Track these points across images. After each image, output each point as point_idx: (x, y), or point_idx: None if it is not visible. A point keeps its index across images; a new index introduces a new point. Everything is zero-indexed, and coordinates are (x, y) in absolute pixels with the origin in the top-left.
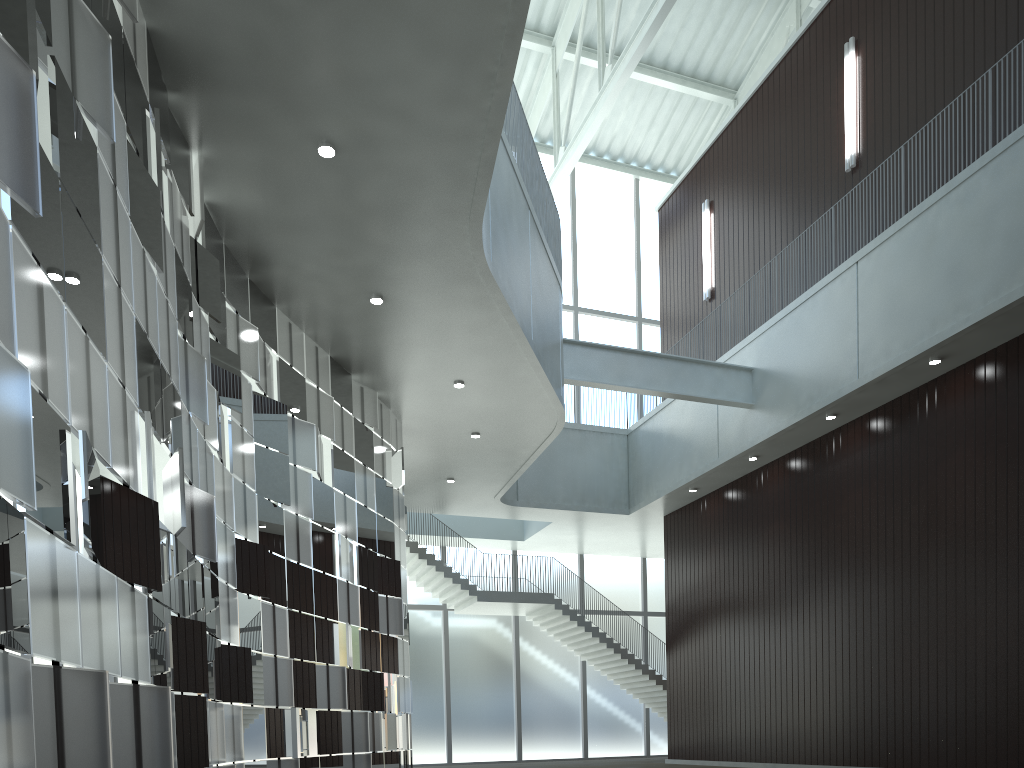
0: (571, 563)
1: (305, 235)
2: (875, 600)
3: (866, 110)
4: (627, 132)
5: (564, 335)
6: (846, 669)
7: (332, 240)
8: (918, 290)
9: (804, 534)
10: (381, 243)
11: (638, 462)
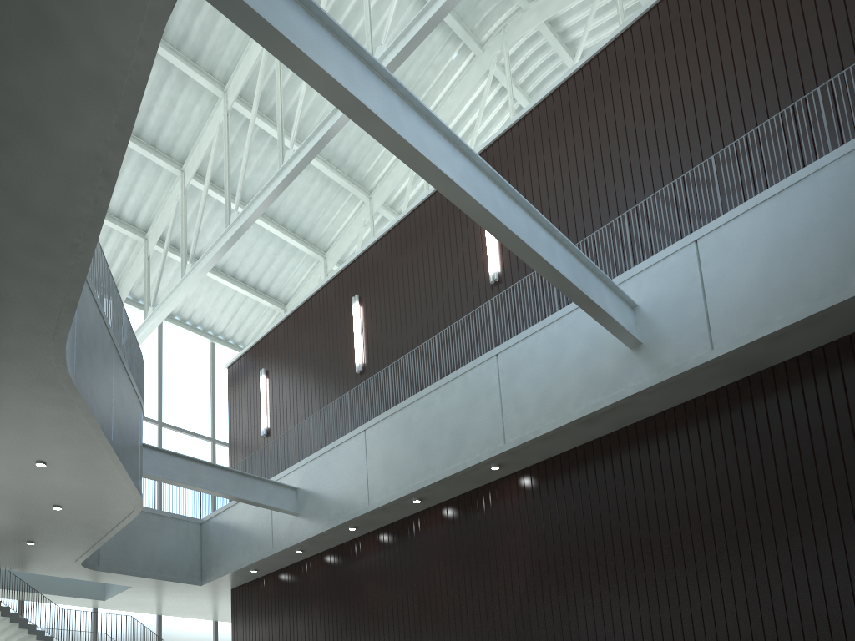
0: (150, 622)
1: None
2: None
3: (367, 339)
4: (205, 310)
5: (150, 441)
6: None
7: None
8: (403, 454)
9: (338, 610)
10: None
11: (210, 545)
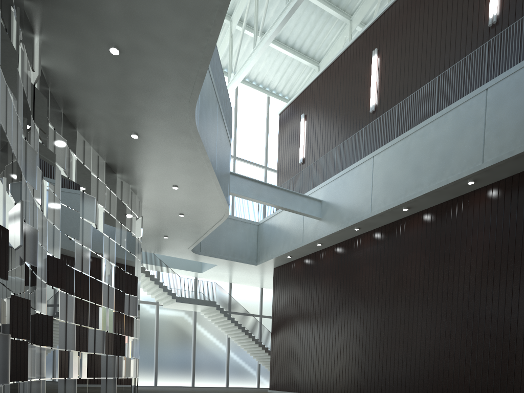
0: (225, 287)
1: (97, 94)
2: (372, 319)
3: (381, 84)
4: (265, 72)
5: None
6: (357, 351)
7: (113, 99)
8: (400, 174)
9: (341, 284)
10: (140, 106)
11: (262, 239)
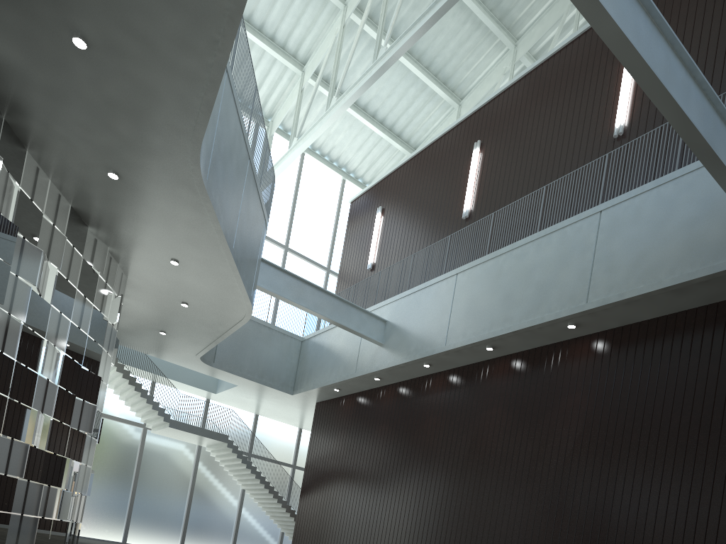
0: (248, 419)
1: (57, 102)
2: (433, 489)
3: (479, 186)
4: (343, 147)
5: (275, 263)
6: (408, 530)
7: (80, 115)
8: (487, 302)
9: (399, 436)
10: (120, 133)
11: (305, 361)
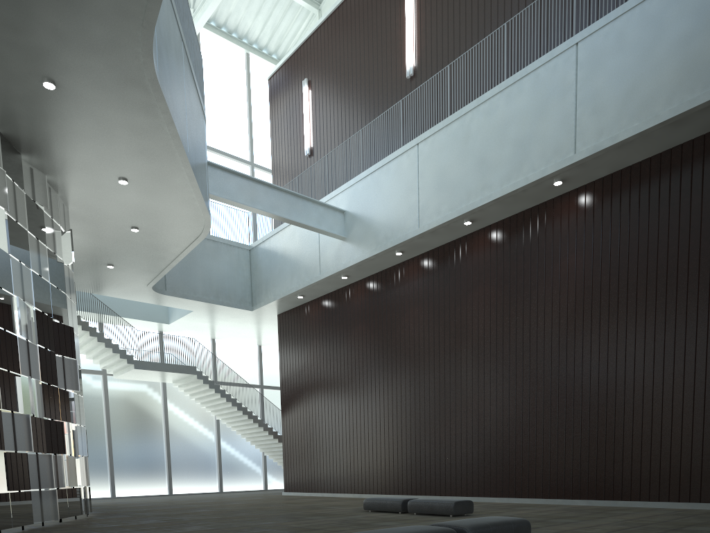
0: (206, 345)
1: None
2: (427, 383)
3: (420, 36)
4: (240, 13)
5: None
6: (408, 430)
7: (5, 12)
8: (459, 171)
9: (379, 335)
10: (56, 28)
11: (259, 271)
